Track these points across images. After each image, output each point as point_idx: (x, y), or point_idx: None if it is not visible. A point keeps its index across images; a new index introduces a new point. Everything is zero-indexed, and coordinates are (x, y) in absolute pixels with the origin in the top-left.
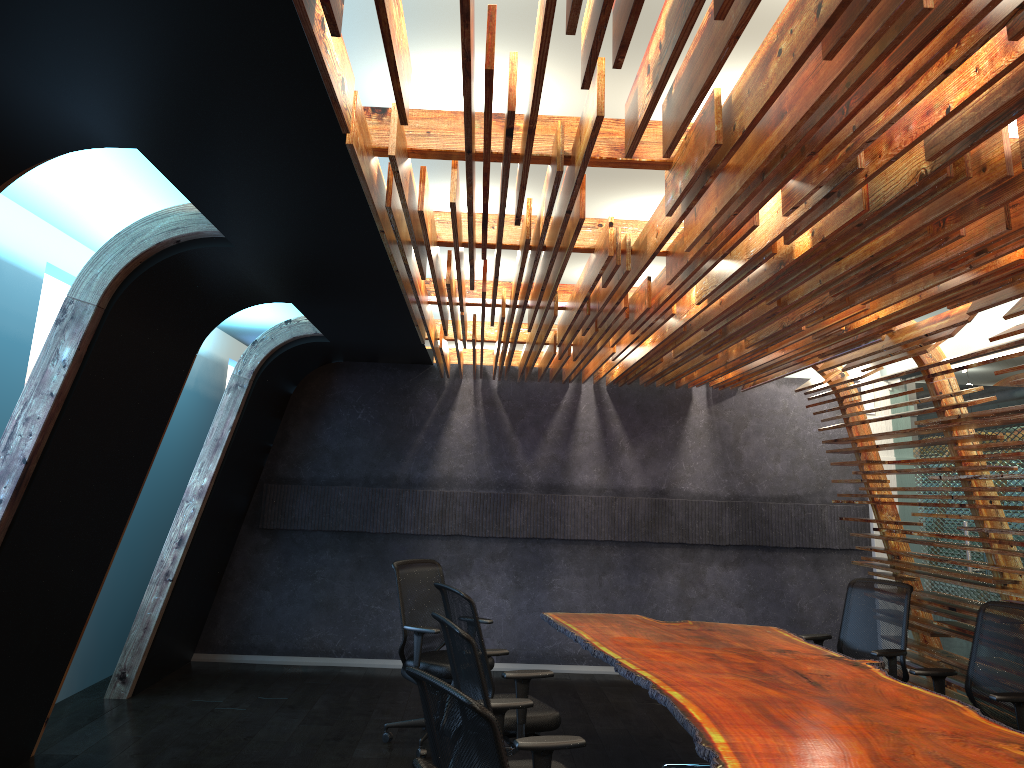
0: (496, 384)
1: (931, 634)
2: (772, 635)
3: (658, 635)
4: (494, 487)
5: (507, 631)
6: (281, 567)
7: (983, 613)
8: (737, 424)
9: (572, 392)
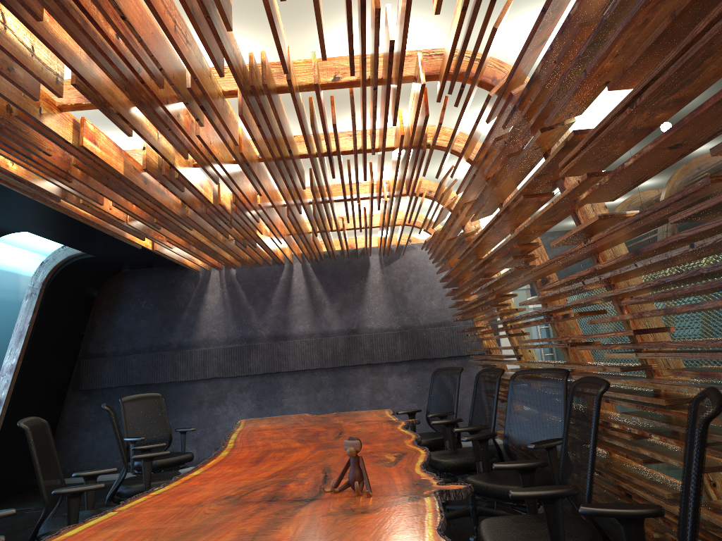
0: (235, 272)
1: (501, 401)
2: (375, 414)
3: (292, 423)
4: (238, 342)
5: None
6: (96, 415)
7: (477, 378)
8: (402, 278)
9: (287, 270)
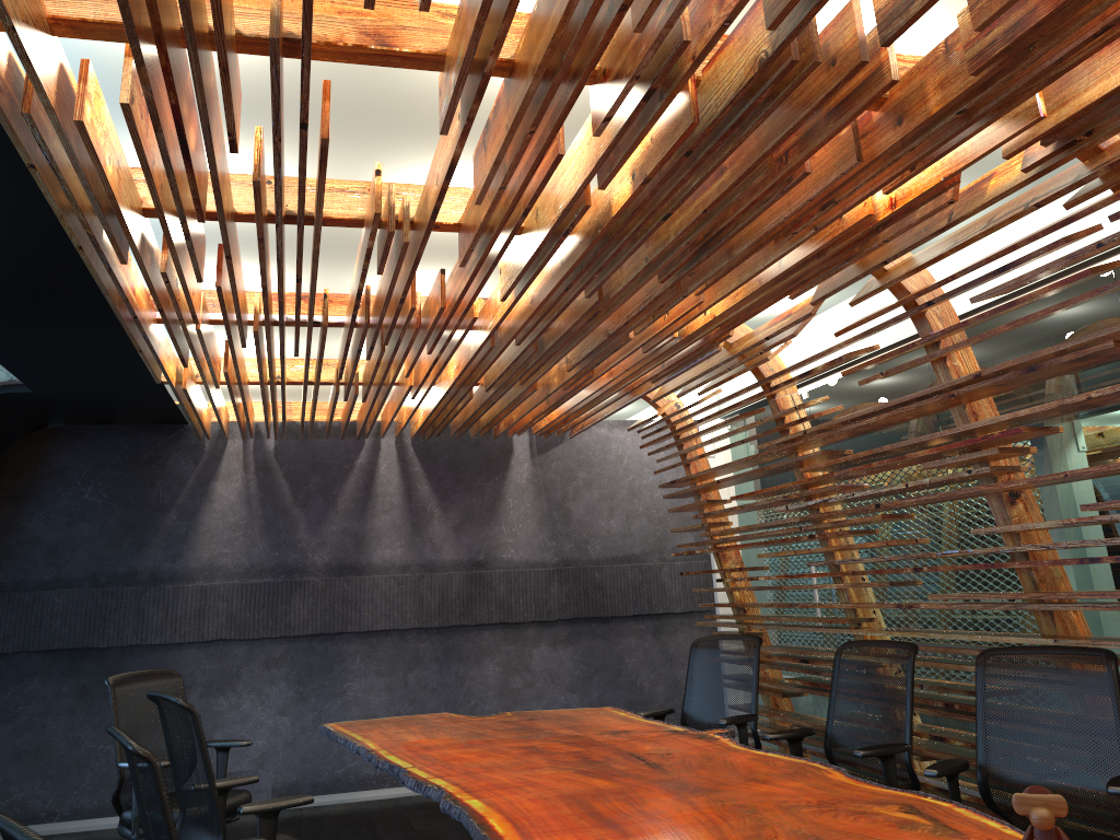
0: (273, 444)
1: (783, 695)
2: (606, 716)
3: (466, 733)
4: (270, 574)
5: (287, 757)
6: None
7: (840, 656)
8: (565, 477)
9: (369, 449)
